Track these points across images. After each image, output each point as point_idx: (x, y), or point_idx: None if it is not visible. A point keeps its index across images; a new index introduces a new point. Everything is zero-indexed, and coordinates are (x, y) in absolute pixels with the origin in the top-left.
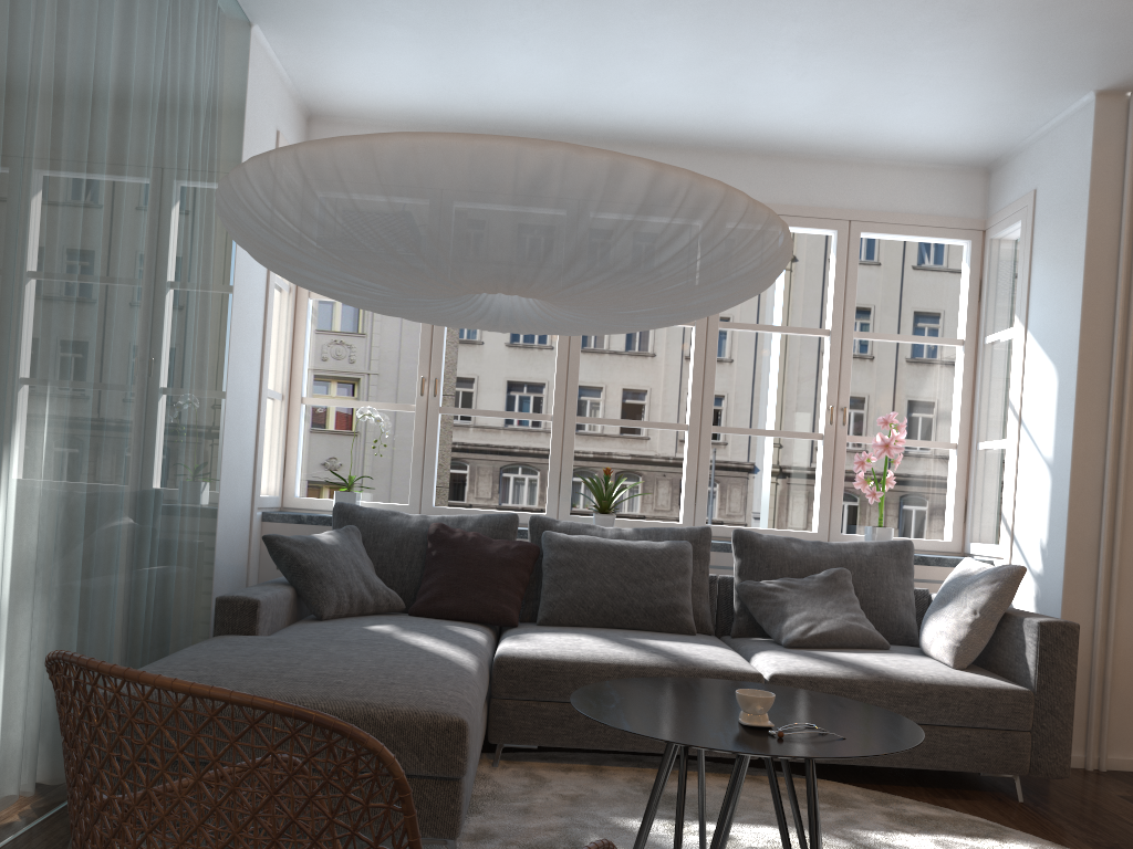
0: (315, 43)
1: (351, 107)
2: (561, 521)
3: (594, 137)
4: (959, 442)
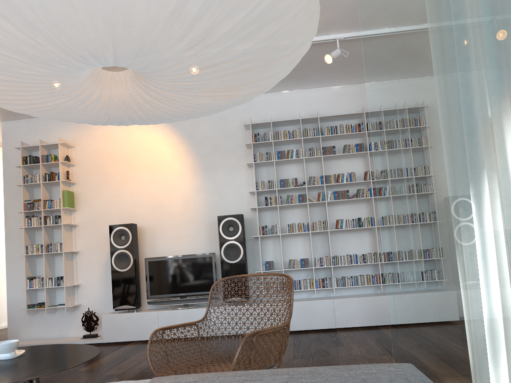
0: None
1: None
2: None
3: None
4: None
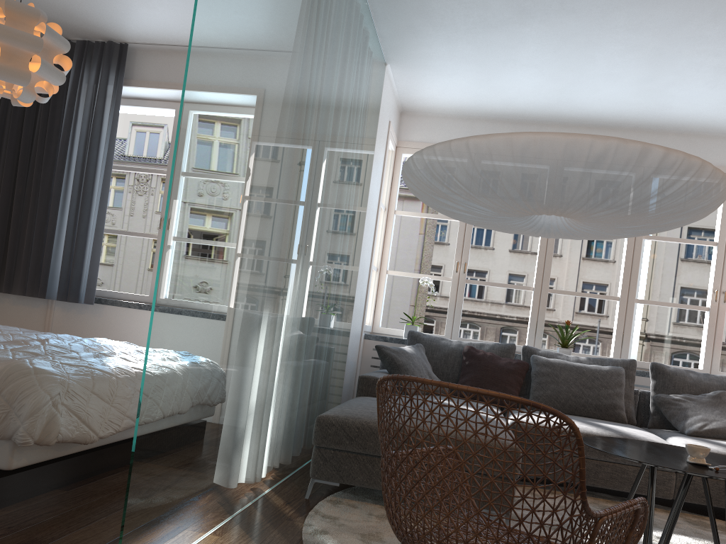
0: (418, 73)
1: (427, 107)
2: (541, 350)
3: (569, 123)
4: None
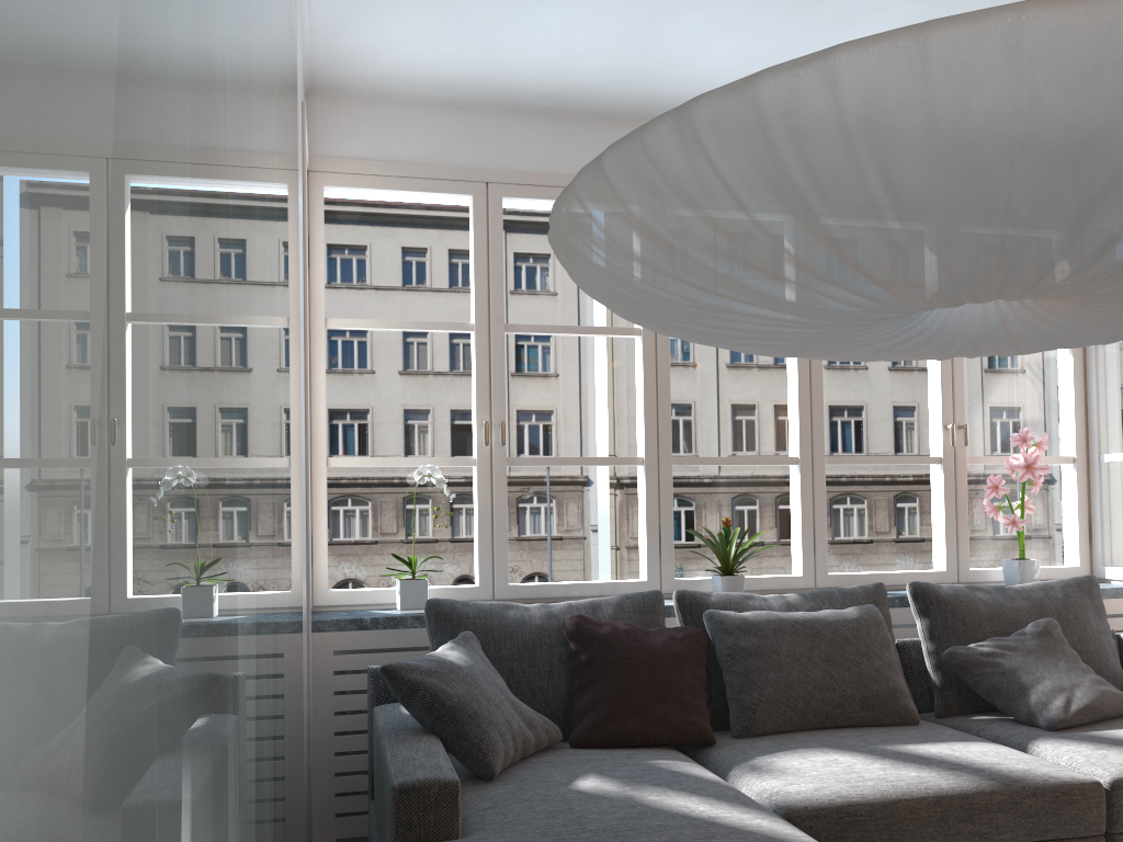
0: None
1: (372, 76)
2: (712, 593)
3: None
4: (1077, 455)
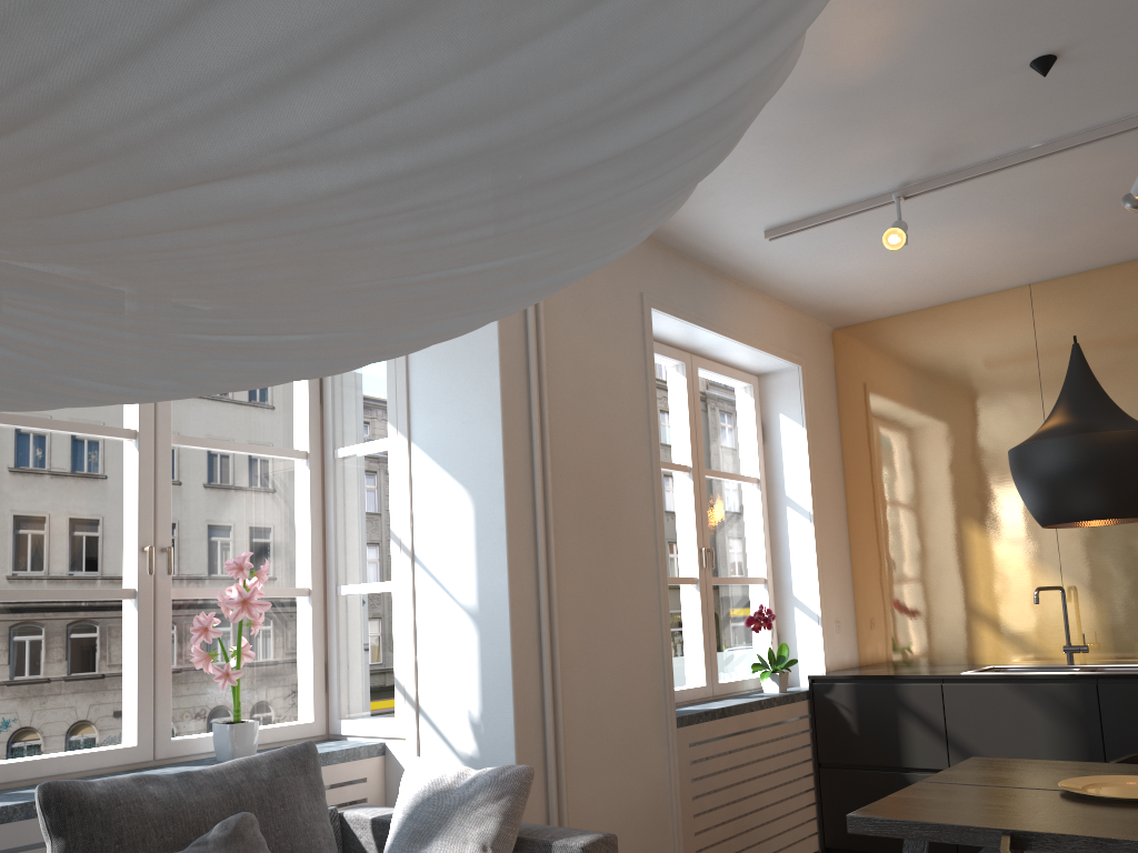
0: None
1: None
2: None
3: None
4: (314, 587)
